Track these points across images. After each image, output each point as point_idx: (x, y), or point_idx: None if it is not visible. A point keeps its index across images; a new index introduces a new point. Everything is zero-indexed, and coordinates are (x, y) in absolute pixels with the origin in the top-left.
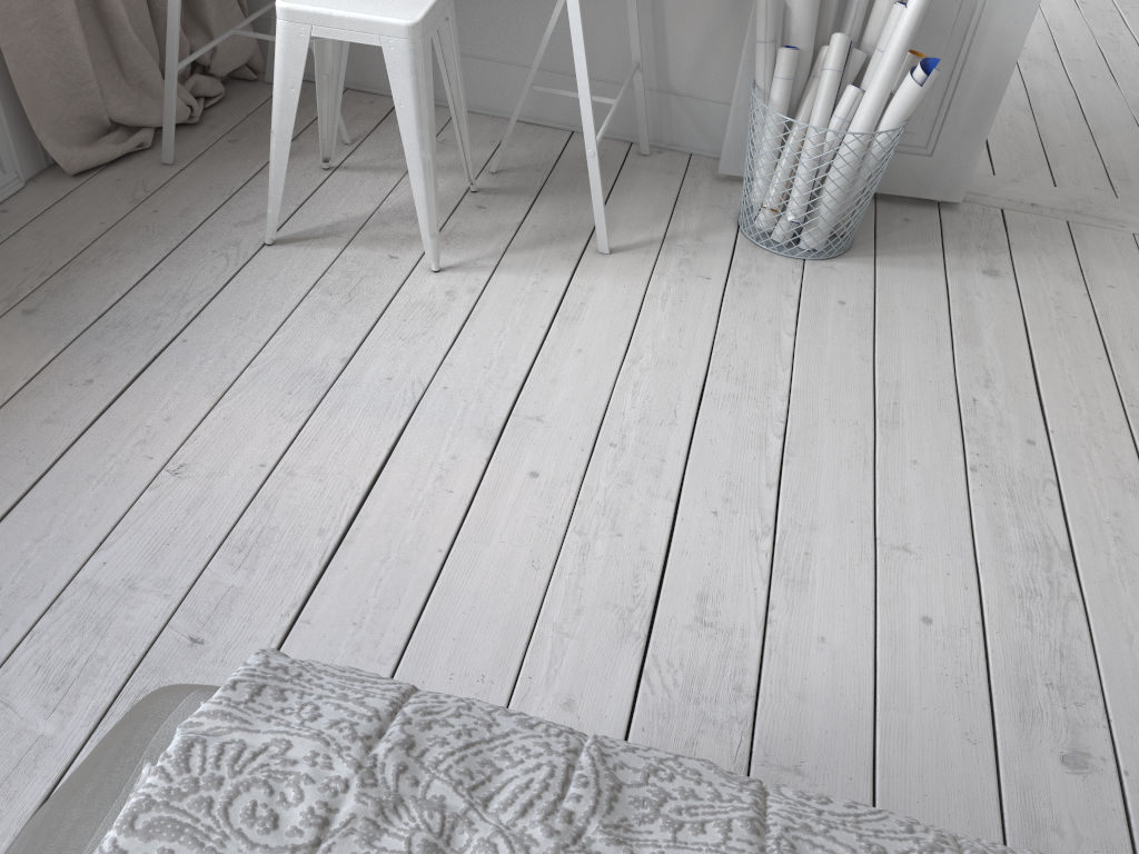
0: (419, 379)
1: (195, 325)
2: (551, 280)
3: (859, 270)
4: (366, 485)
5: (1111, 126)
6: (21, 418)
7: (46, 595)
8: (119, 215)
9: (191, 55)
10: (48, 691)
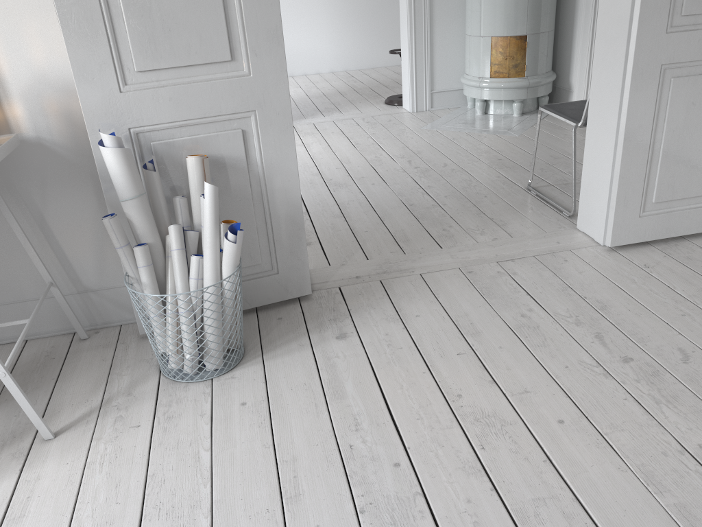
0: None
1: None
2: (0, 486)
3: (252, 371)
4: None
5: (390, 209)
6: None
7: None
8: None
9: None
10: None
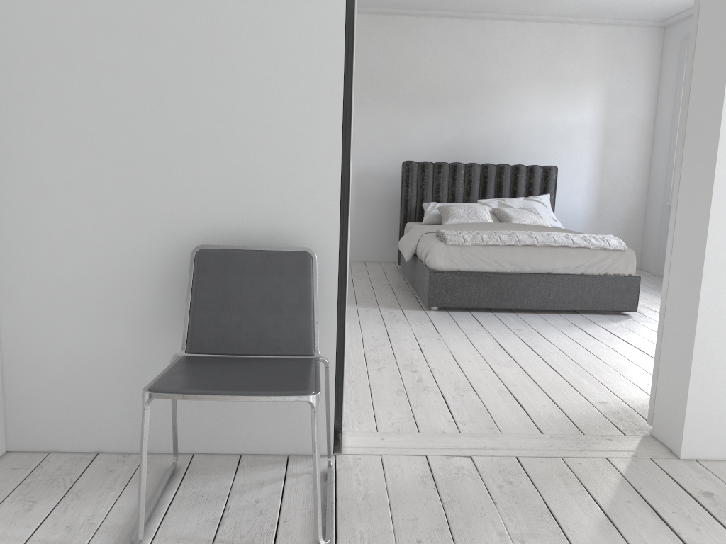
0: None
1: None
2: None
3: None
4: None
5: (602, 543)
6: None
7: None
8: None
9: None
10: None
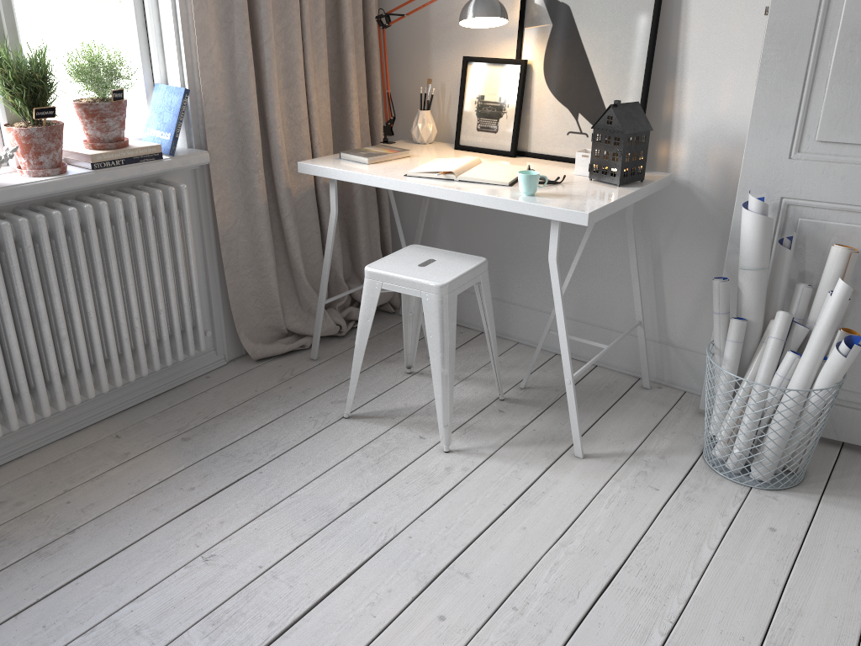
0: (395, 527)
1: (272, 463)
2: (527, 471)
3: (800, 504)
4: (319, 597)
5: None
6: (142, 504)
7: (88, 623)
8: (268, 387)
9: (338, 294)
10: None
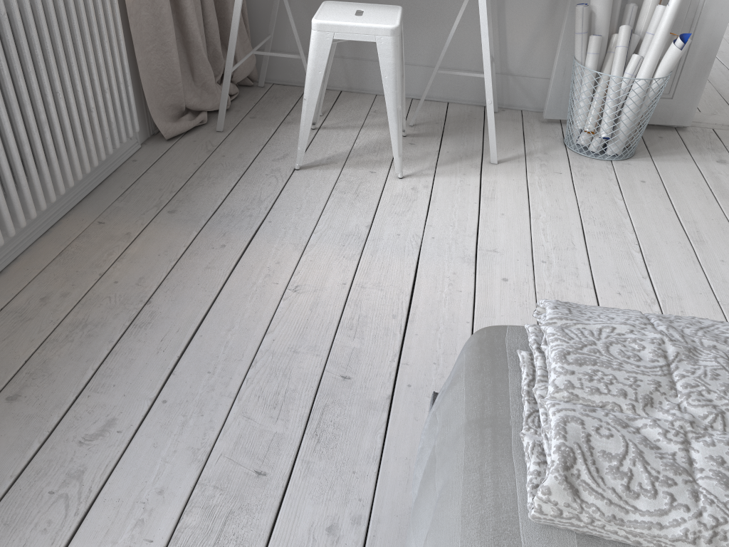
0: (416, 234)
1: (272, 213)
2: (469, 179)
3: (645, 164)
4: (409, 290)
5: None
6: (191, 267)
7: (246, 359)
8: (203, 159)
9: (236, 64)
10: (269, 409)
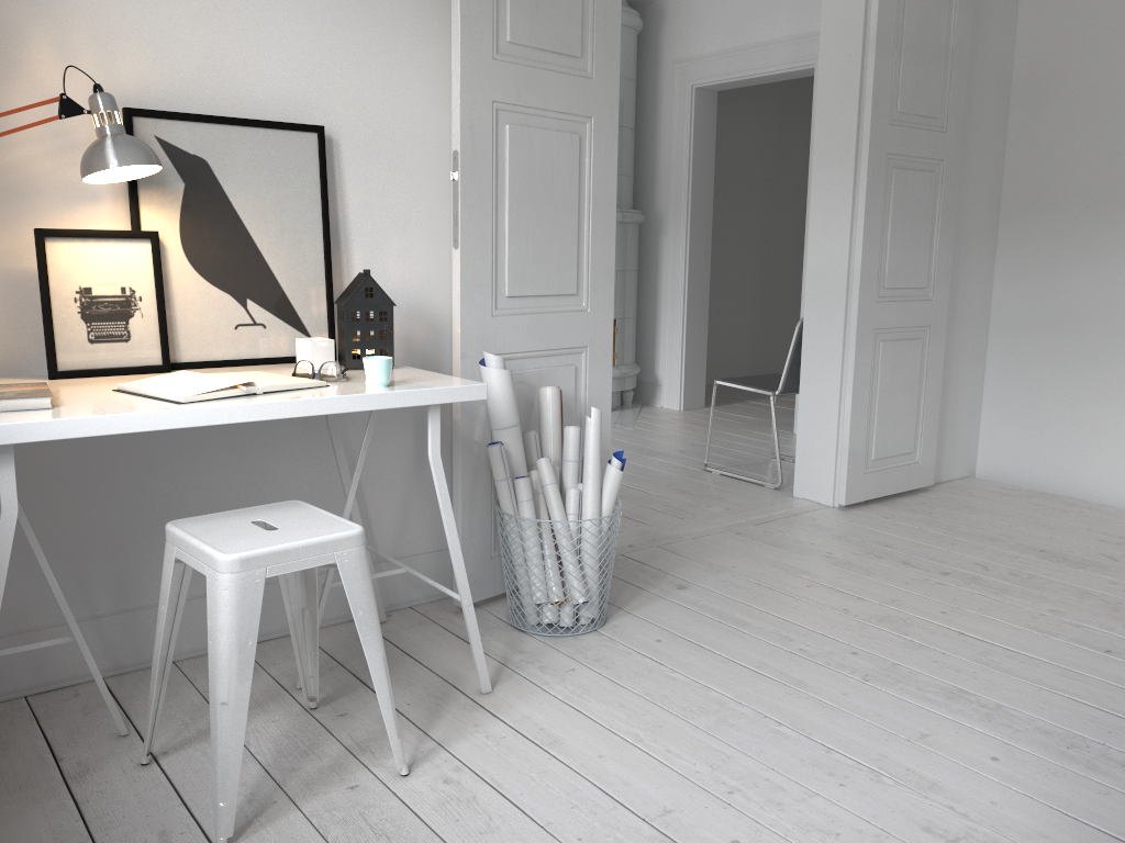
0: None
1: None
2: (493, 728)
3: (630, 619)
4: None
5: None
6: None
7: None
8: None
9: None
10: None
